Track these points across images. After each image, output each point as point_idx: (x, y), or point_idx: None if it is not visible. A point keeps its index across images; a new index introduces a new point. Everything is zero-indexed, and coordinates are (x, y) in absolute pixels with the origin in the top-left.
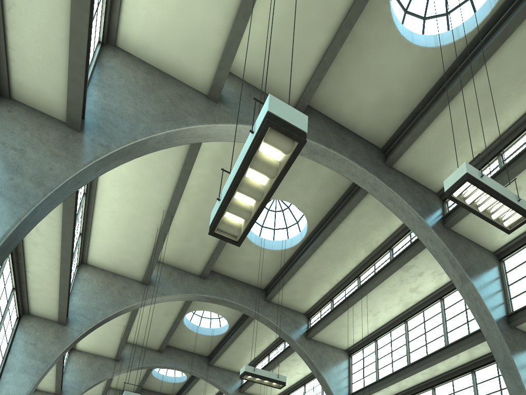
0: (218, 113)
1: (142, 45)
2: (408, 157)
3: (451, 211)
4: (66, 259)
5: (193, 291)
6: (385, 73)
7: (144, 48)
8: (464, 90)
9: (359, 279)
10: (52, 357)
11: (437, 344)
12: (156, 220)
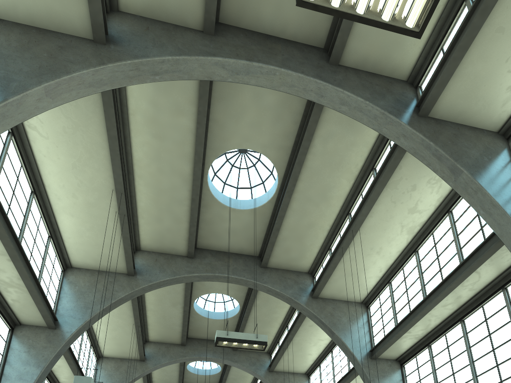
0: (107, 54)
1: (8, 4)
2: (354, 45)
3: (424, 93)
4: (15, 258)
5: (182, 272)
6: None
7: (12, 7)
8: None
9: (350, 215)
10: (45, 361)
11: (452, 265)
12: (111, 203)
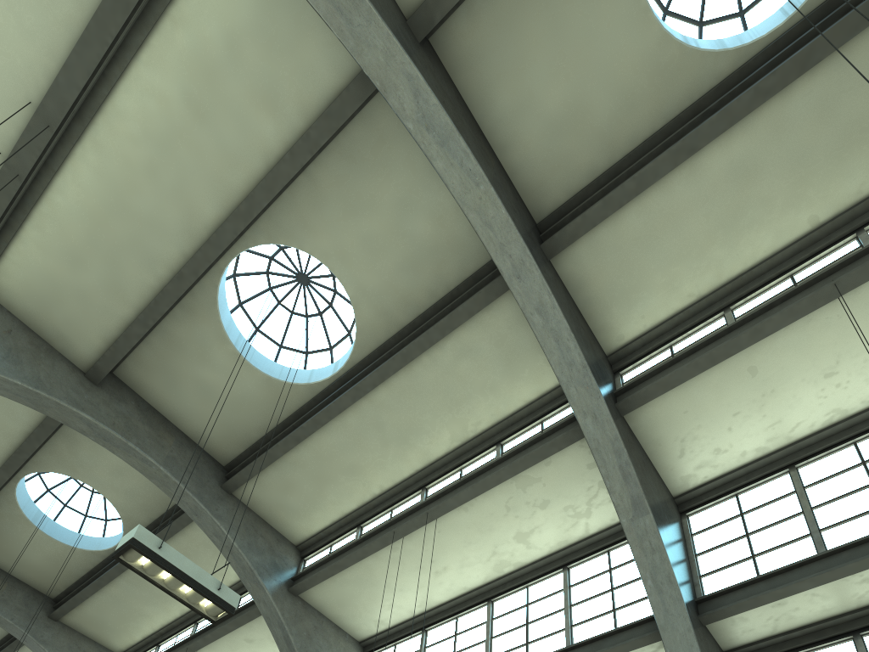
0: None
1: None
2: (583, 252)
3: (633, 383)
4: None
5: (58, 393)
6: (590, 53)
7: None
8: (712, 148)
9: (425, 491)
10: None
11: (551, 644)
12: (1, 126)
